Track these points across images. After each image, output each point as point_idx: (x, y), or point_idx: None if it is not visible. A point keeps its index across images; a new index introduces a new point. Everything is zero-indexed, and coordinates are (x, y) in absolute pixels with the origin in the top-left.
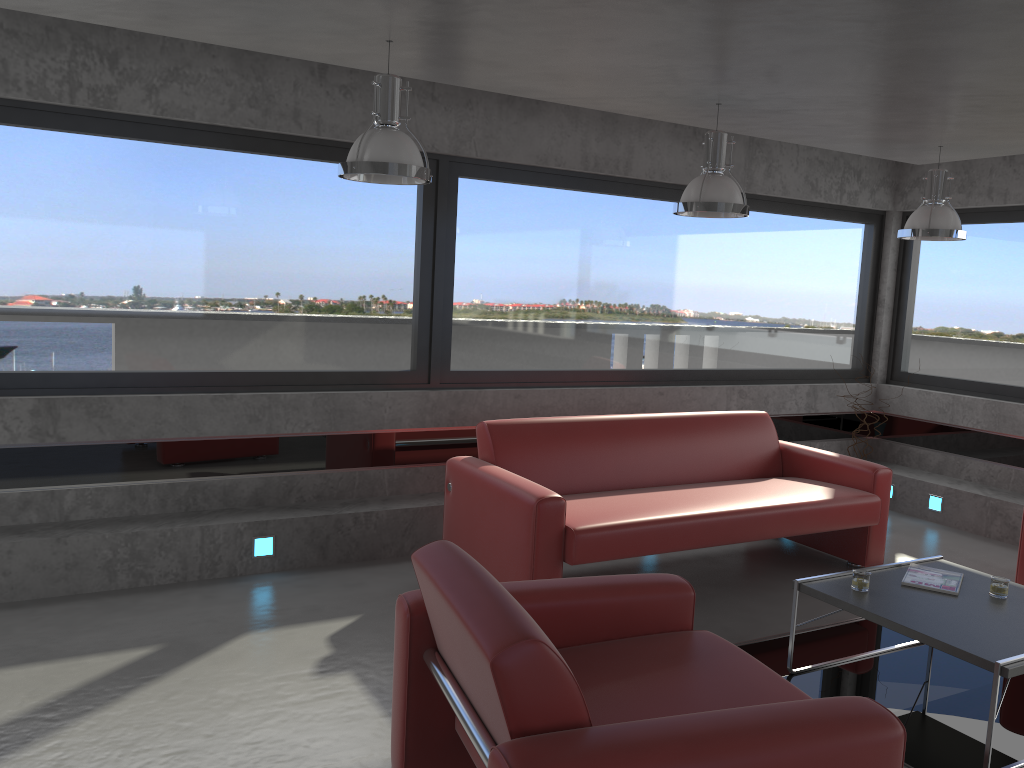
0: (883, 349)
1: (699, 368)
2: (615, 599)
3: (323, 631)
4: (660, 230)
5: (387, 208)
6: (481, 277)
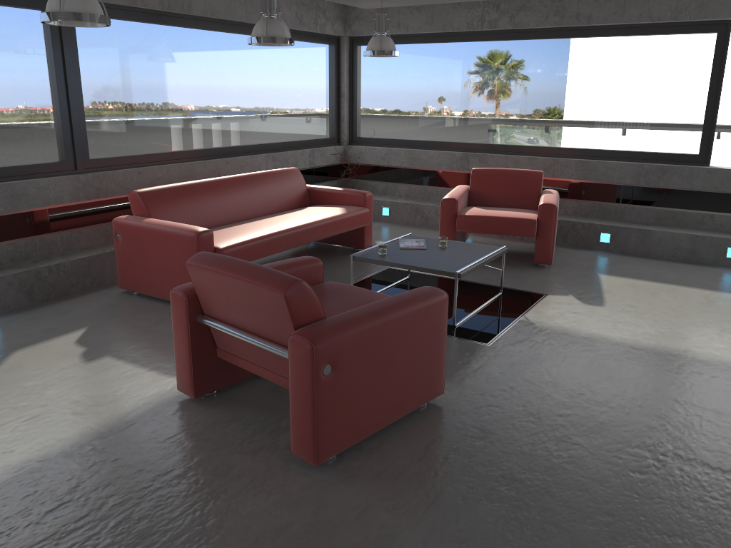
0: (346, 124)
1: (246, 144)
2: (287, 272)
3: (69, 340)
4: (213, 52)
5: (23, 39)
6: (100, 89)
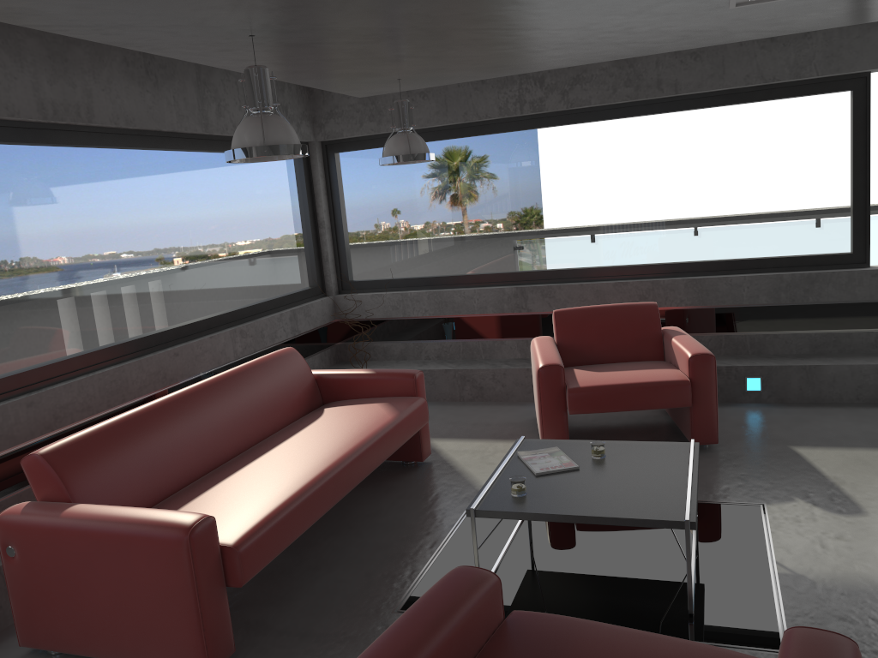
0: (332, 265)
1: (198, 318)
2: (455, 630)
3: None
4: (132, 181)
5: None
6: None
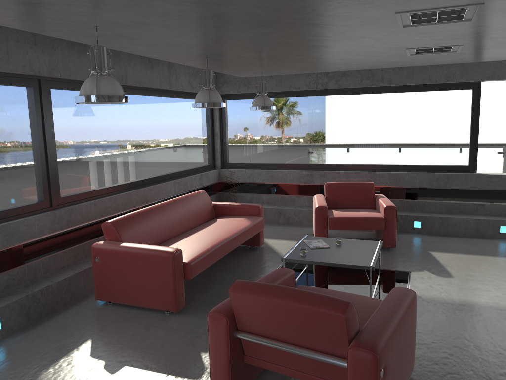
0: (219, 154)
1: (160, 174)
2: (278, 284)
3: (82, 355)
4: (138, 110)
5: (14, 109)
6: (67, 143)
